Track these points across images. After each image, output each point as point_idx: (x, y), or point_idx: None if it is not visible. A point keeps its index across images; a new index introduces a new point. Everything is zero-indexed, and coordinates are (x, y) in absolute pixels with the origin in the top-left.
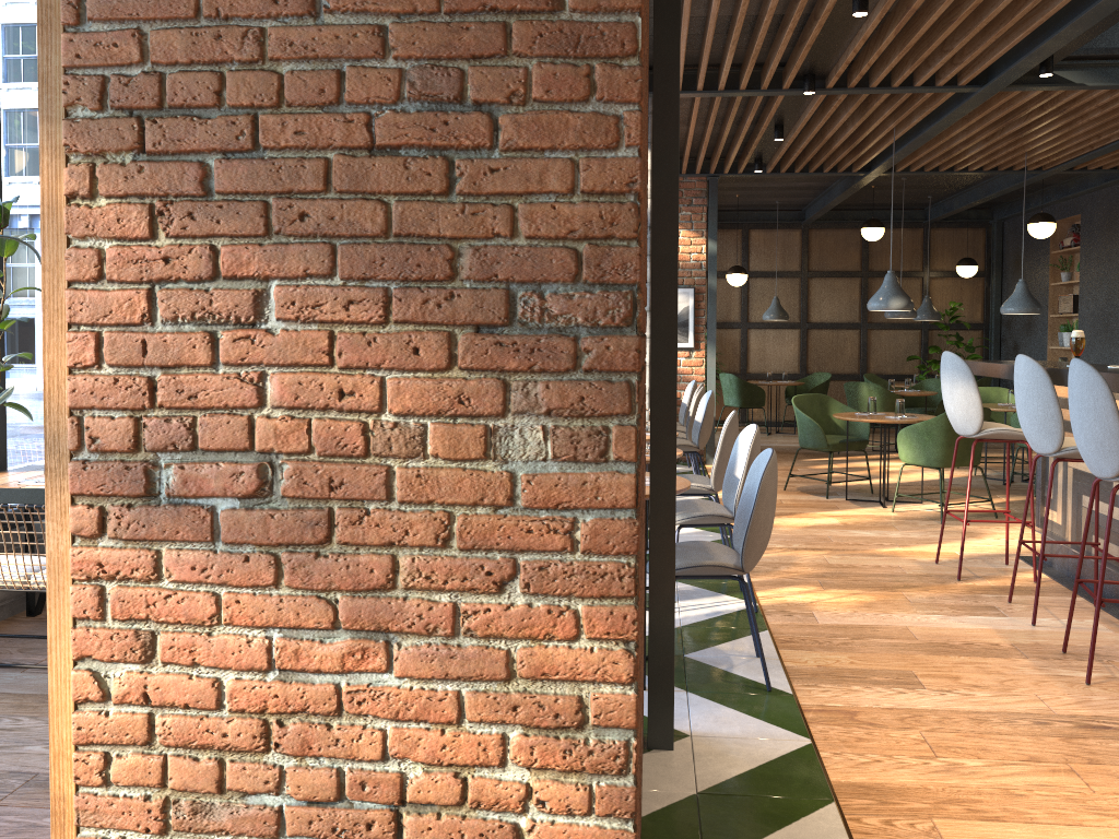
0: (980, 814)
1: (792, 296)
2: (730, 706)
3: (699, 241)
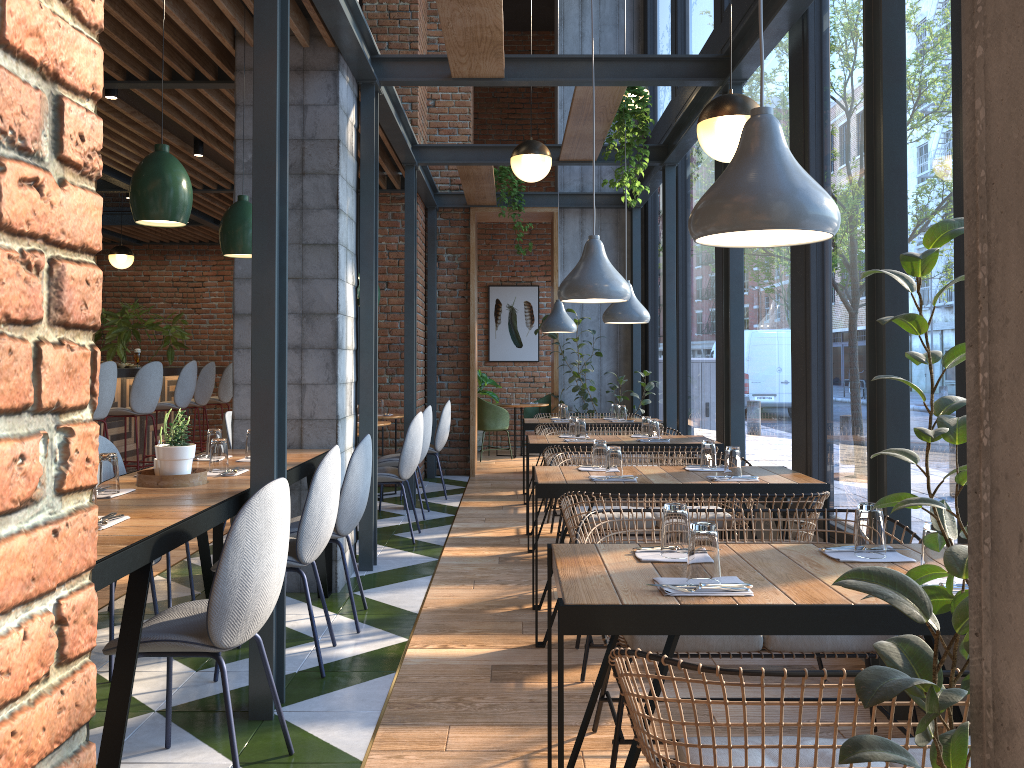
0: None
1: None
2: None
3: None
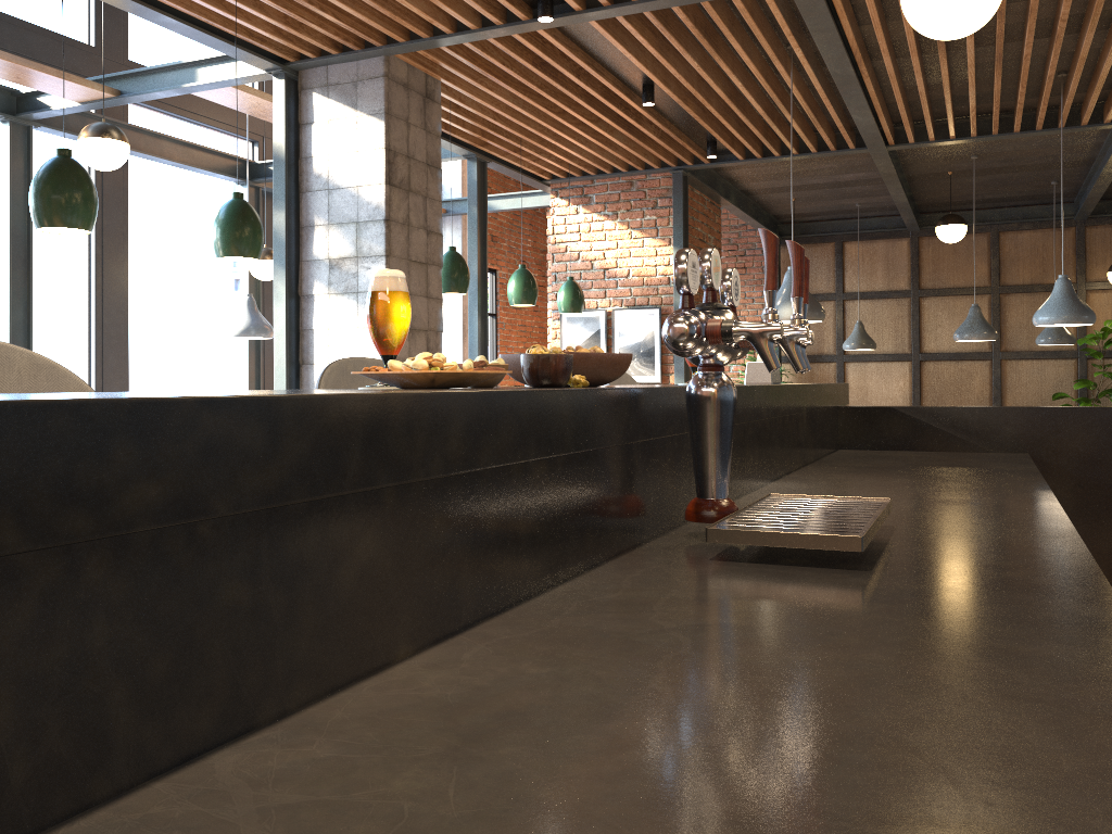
0: None
1: (900, 321)
2: None
3: (666, 251)
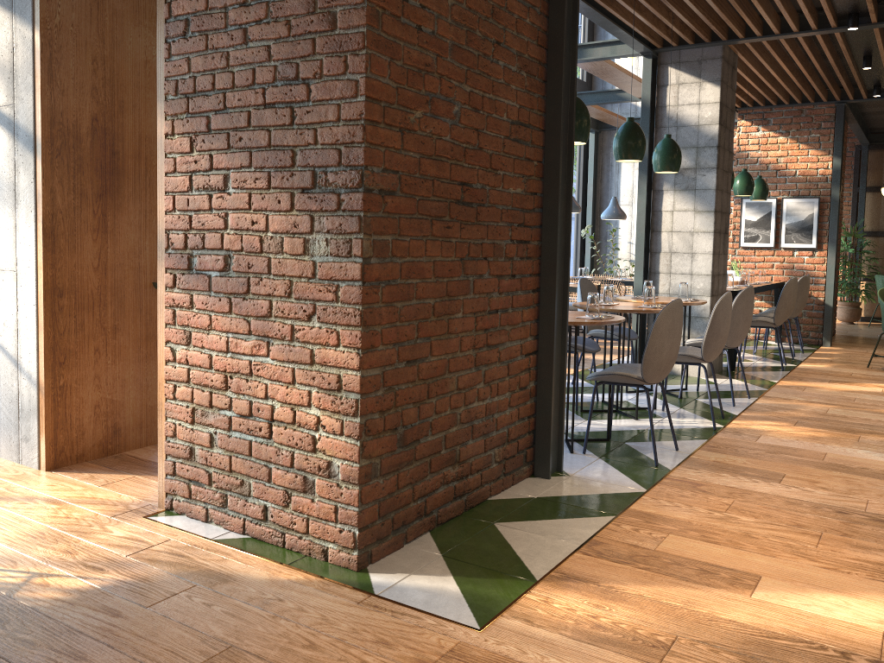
0: (707, 539)
1: None
2: (617, 468)
3: (826, 159)
